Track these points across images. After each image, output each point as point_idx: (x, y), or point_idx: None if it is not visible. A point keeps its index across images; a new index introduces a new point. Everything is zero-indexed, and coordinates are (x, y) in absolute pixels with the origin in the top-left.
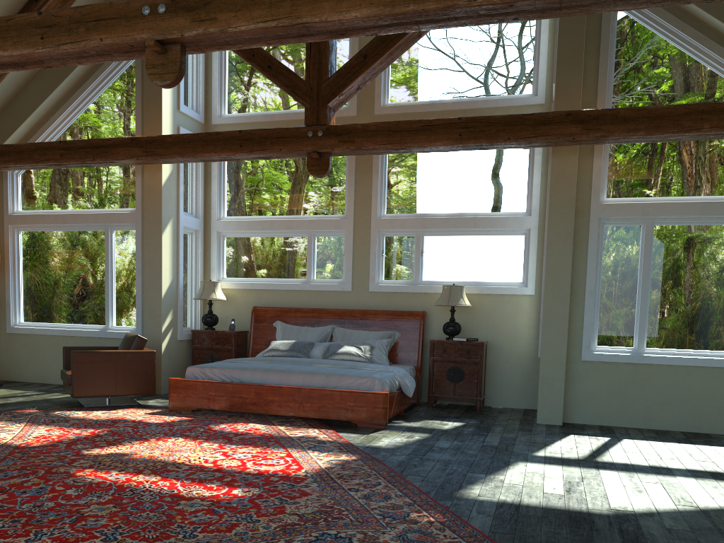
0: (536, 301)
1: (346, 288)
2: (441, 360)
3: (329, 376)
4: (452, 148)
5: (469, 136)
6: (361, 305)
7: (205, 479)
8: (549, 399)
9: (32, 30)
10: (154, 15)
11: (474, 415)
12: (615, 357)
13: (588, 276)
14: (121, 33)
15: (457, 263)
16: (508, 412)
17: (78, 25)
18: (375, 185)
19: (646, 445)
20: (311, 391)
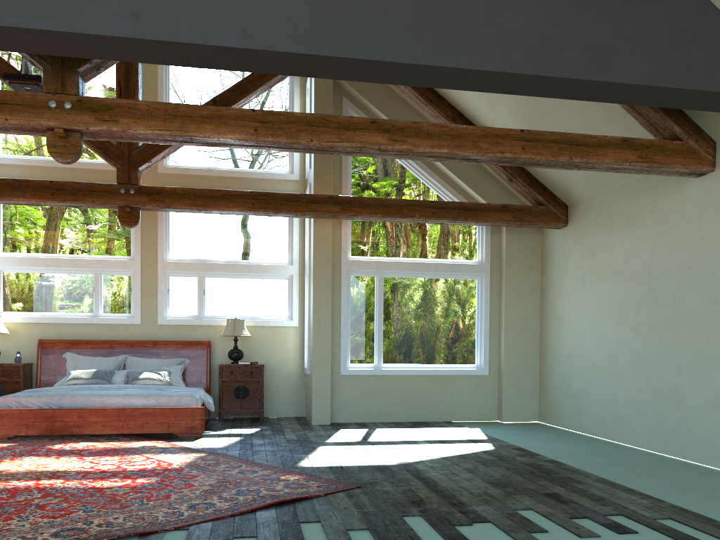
0: (299, 331)
1: (135, 322)
2: (229, 381)
3: (148, 397)
4: (245, 213)
5: (259, 205)
6: (151, 336)
7: (102, 477)
8: (320, 405)
9: None
10: (60, 109)
11: (261, 423)
12: (363, 371)
13: (342, 312)
14: (28, 117)
15: (235, 300)
16: (284, 419)
17: None
18: (161, 233)
19: (393, 431)
20: (134, 410)
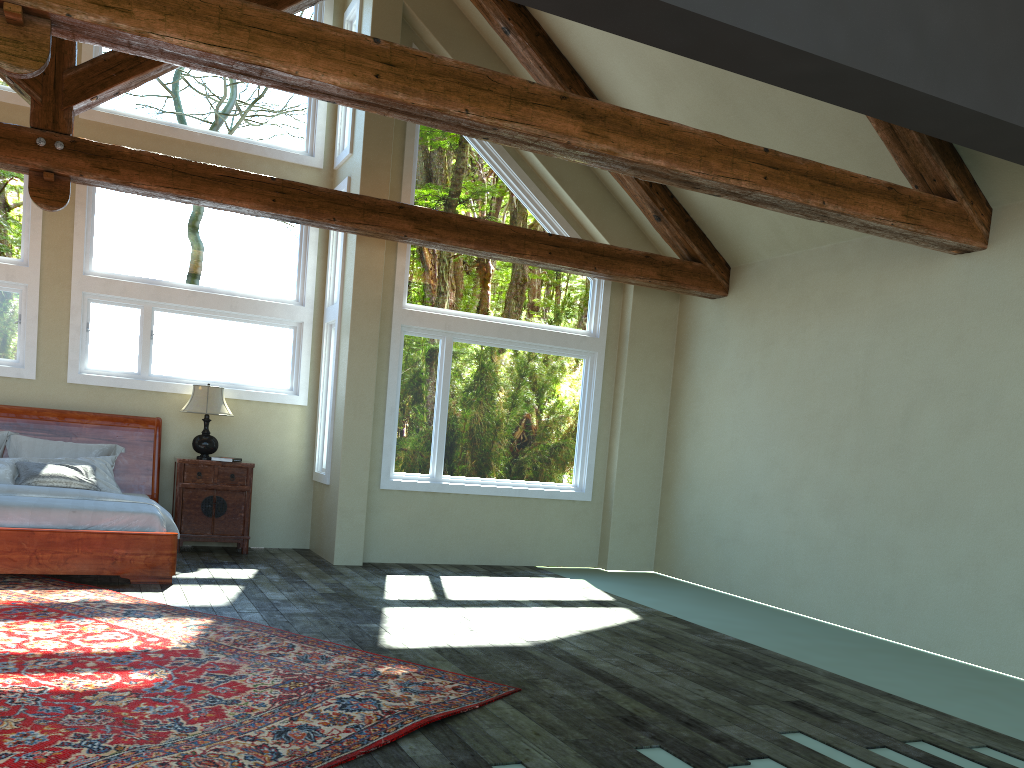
0: (309, 414)
1: (26, 375)
2: (195, 488)
3: (77, 512)
4: (258, 214)
5: (285, 204)
6: (53, 402)
7: (57, 667)
8: (349, 535)
9: None
10: None
11: (249, 559)
12: (415, 485)
13: (389, 391)
14: None
15: (204, 355)
16: (281, 553)
17: None
18: (80, 225)
19: (468, 581)
20: (53, 534)
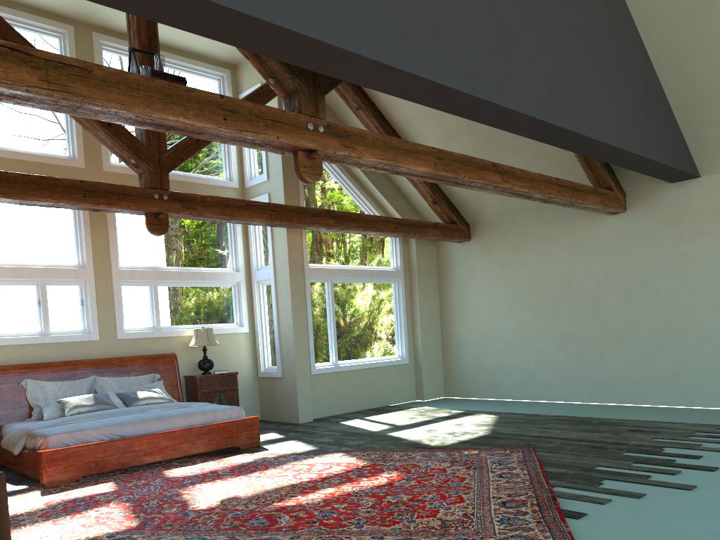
0: (249, 337)
1: (93, 338)
2: (209, 392)
3: (205, 413)
4: (259, 224)
5: (276, 217)
6: (110, 353)
7: (345, 480)
8: (304, 404)
9: (215, 108)
10: (316, 132)
11: None
12: (328, 369)
13: (309, 316)
14: (293, 137)
15: (187, 309)
16: None
17: (258, 119)
18: (113, 238)
19: (382, 417)
20: (201, 428)
